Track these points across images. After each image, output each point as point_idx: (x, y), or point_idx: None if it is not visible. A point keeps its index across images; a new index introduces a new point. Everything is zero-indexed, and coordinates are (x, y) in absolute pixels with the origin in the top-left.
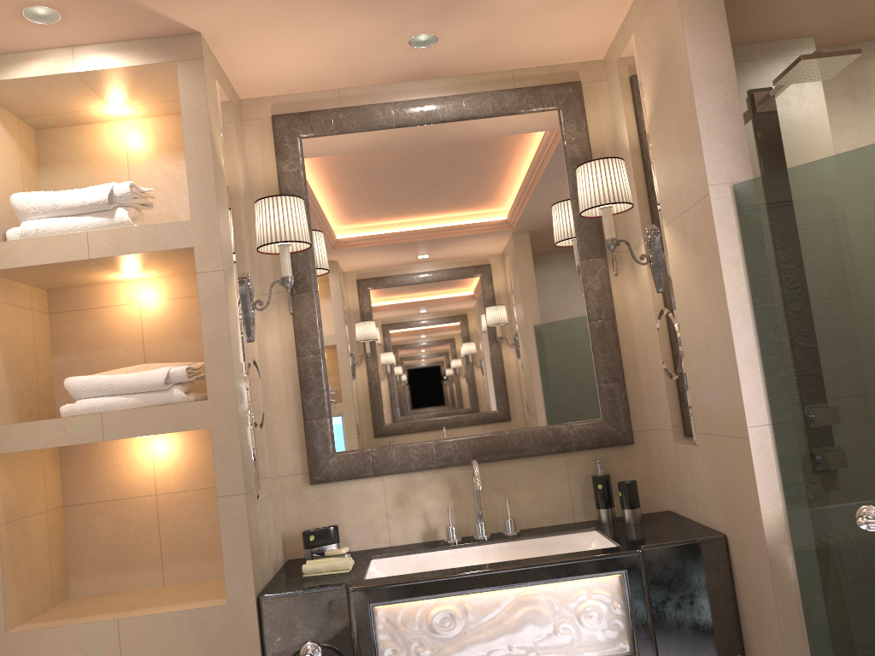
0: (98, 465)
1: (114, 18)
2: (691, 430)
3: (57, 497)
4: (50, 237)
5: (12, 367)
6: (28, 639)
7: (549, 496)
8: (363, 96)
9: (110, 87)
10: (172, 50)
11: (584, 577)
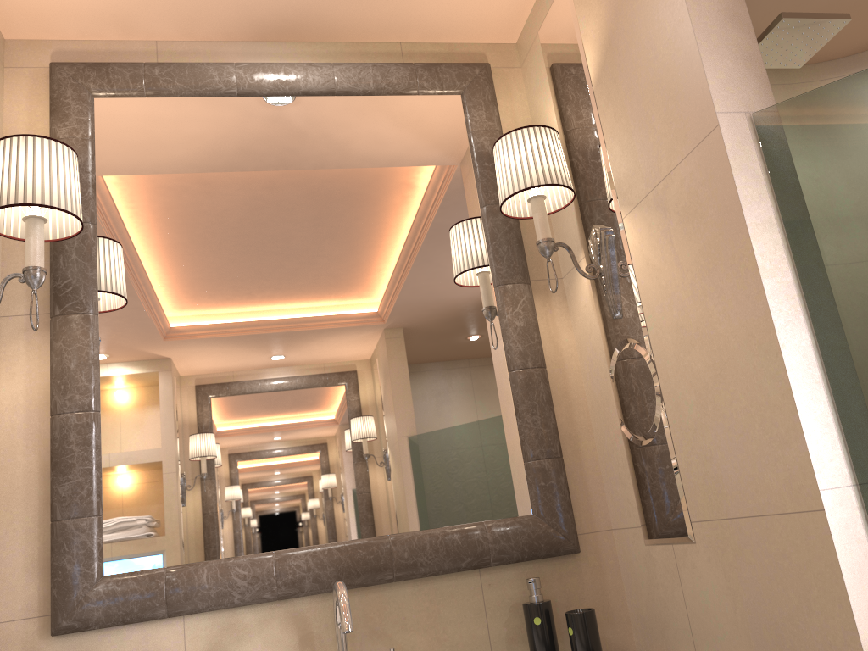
0: None
1: None
2: (683, 518)
3: None
4: None
5: None
6: None
7: (457, 641)
8: (193, 54)
9: None
10: None
11: None
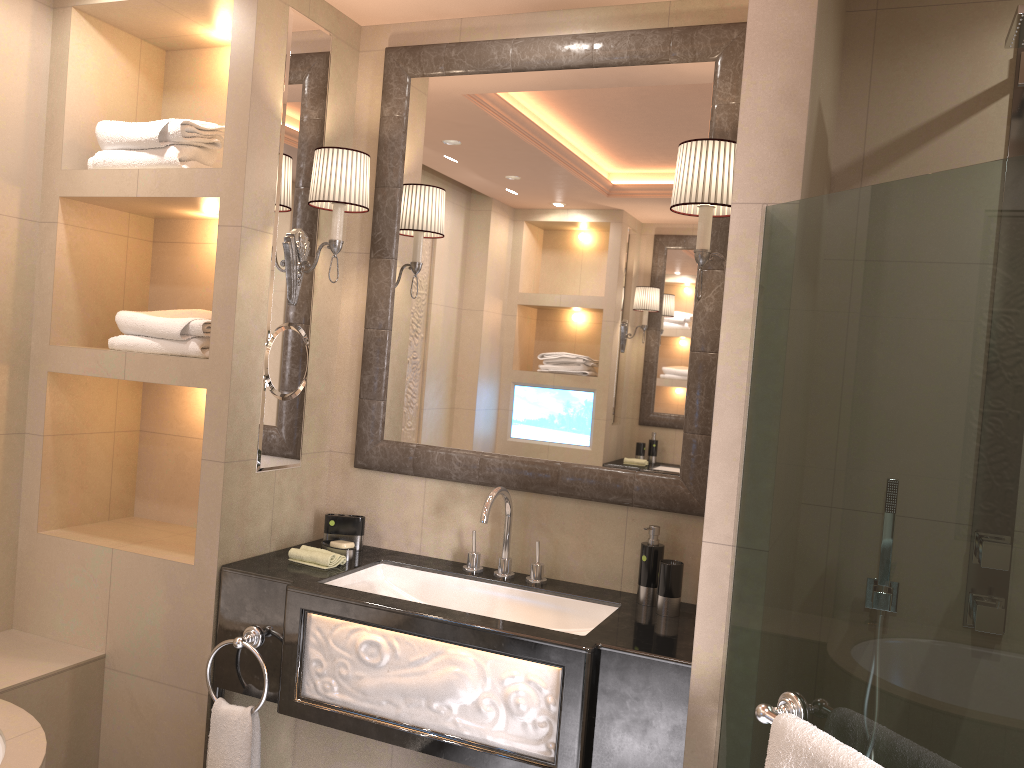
0: (170, 399)
1: None
2: None
3: (133, 421)
4: (111, 170)
5: (87, 292)
6: (50, 543)
7: (598, 552)
8: (486, 29)
9: (196, 13)
10: None
11: (519, 657)
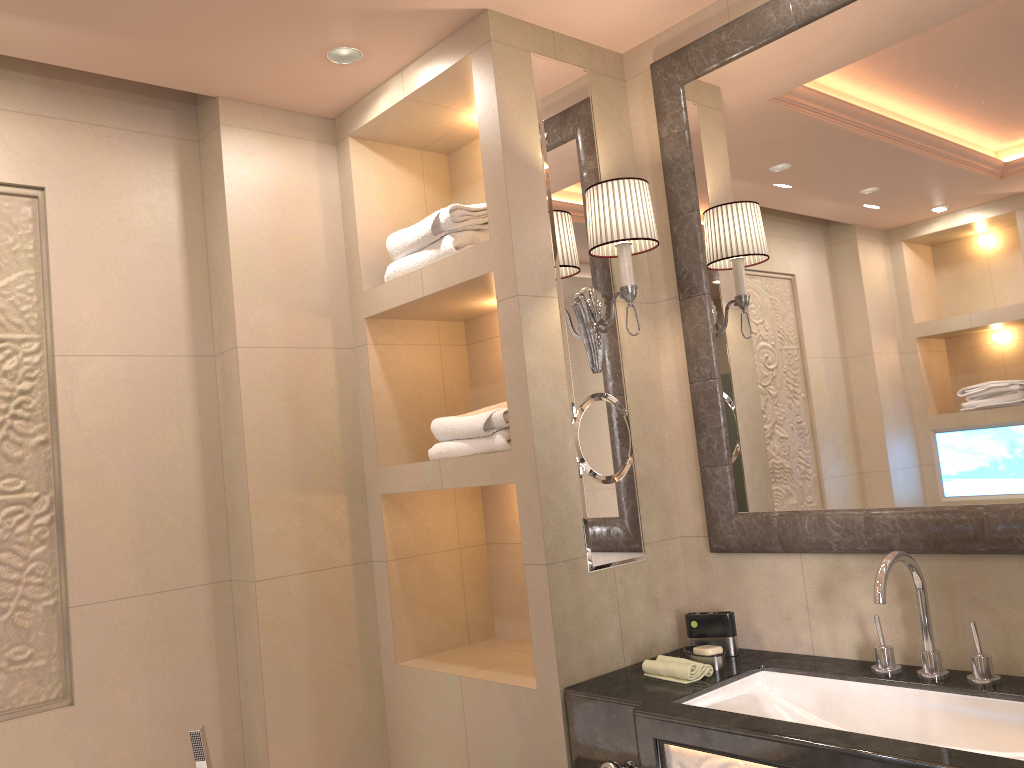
0: (507, 505)
1: (398, 31)
2: None
3: (477, 534)
4: (399, 277)
5: (408, 407)
6: (408, 674)
7: None
8: None
9: (451, 98)
10: (466, 42)
11: None
